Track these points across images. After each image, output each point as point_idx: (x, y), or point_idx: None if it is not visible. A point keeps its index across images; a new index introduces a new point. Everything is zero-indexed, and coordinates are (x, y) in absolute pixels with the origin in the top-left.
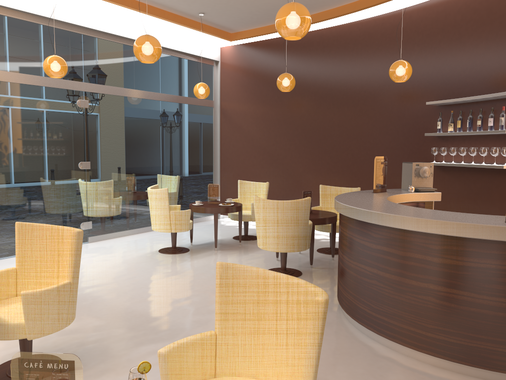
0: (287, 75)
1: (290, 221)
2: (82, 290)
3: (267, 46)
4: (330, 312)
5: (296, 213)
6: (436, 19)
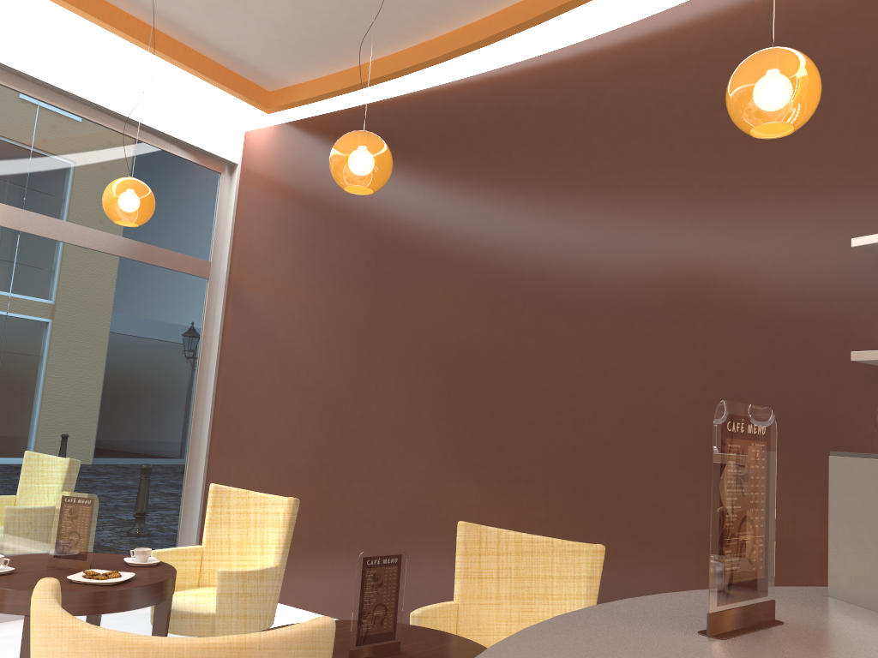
0: (365, 134)
1: None
2: None
3: (355, 123)
4: None
5: None
6: None
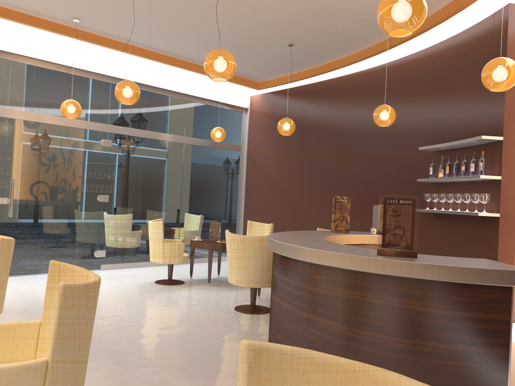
0: (286, 119)
1: (254, 257)
2: None
3: (289, 94)
4: None
5: (259, 249)
6: (433, 66)
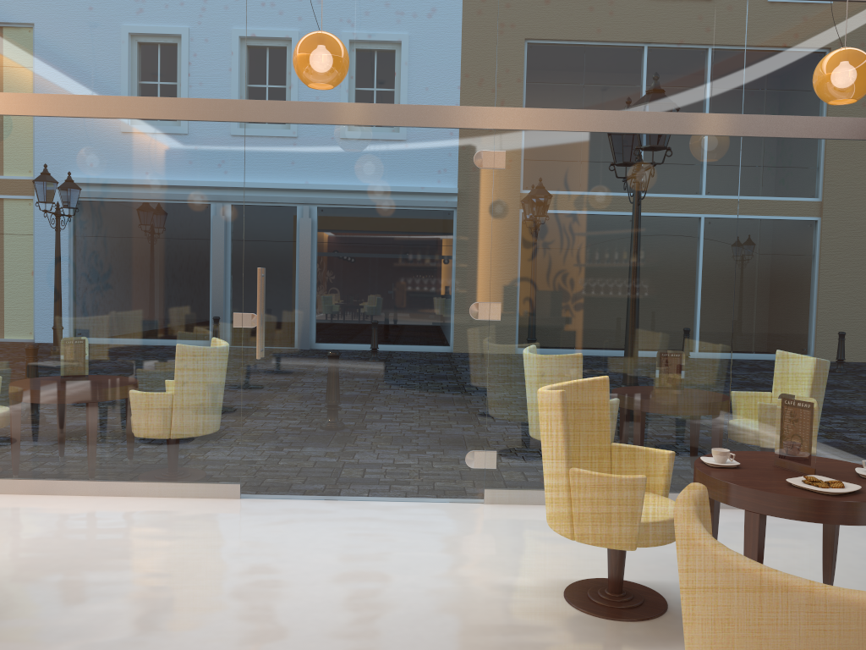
0: None
1: None
2: None
3: None
4: None
5: None
6: None
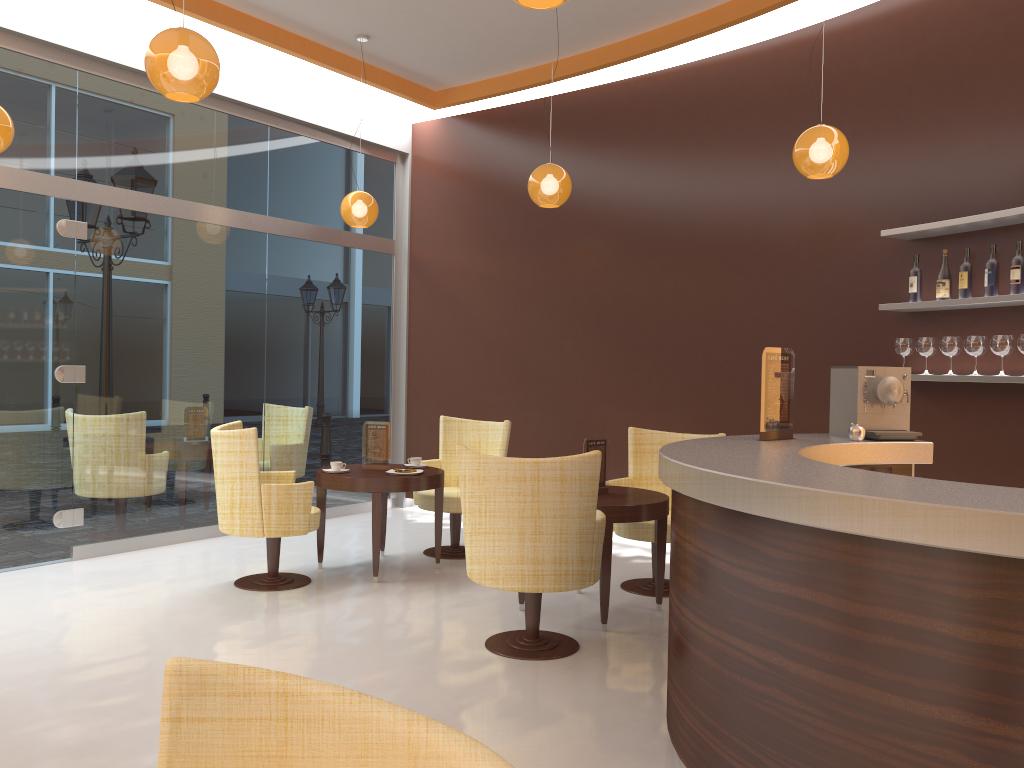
0: (553, 168)
1: (548, 513)
2: None
3: (513, 119)
4: (648, 765)
5: (562, 491)
6: (901, 41)
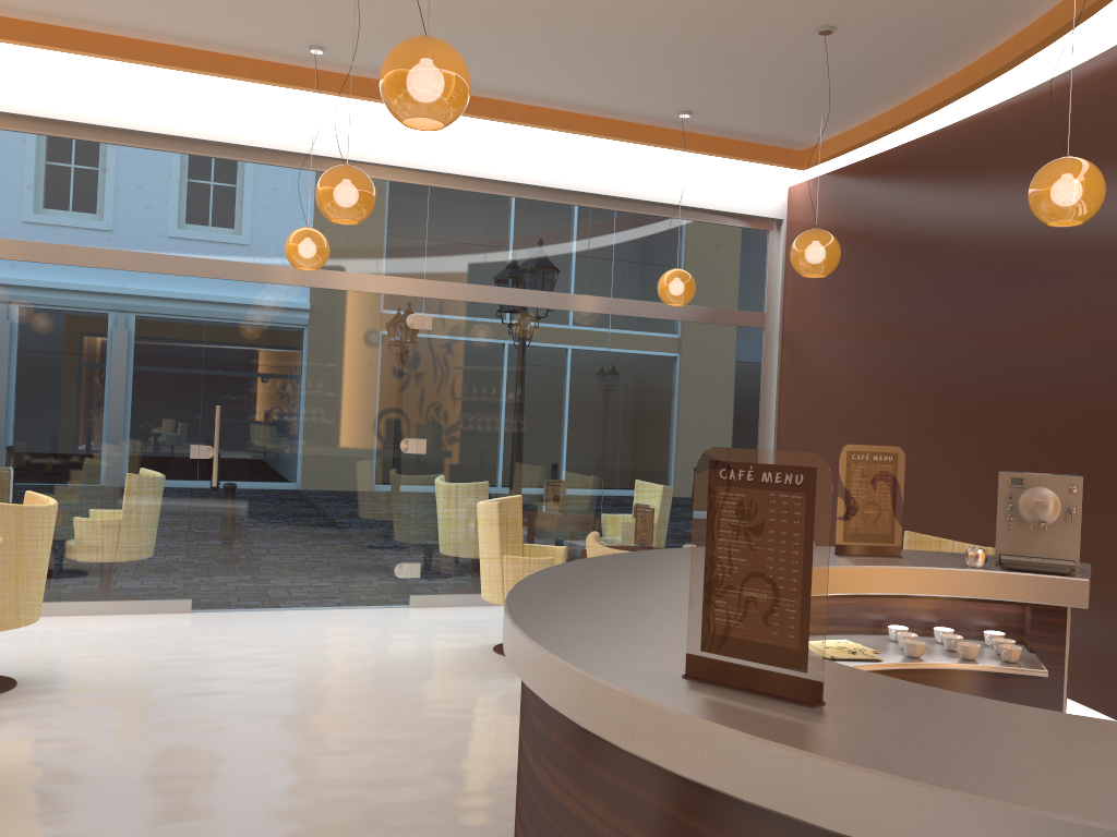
0: (812, 234)
1: None
2: (219, 690)
3: (875, 172)
4: None
5: None
6: None
